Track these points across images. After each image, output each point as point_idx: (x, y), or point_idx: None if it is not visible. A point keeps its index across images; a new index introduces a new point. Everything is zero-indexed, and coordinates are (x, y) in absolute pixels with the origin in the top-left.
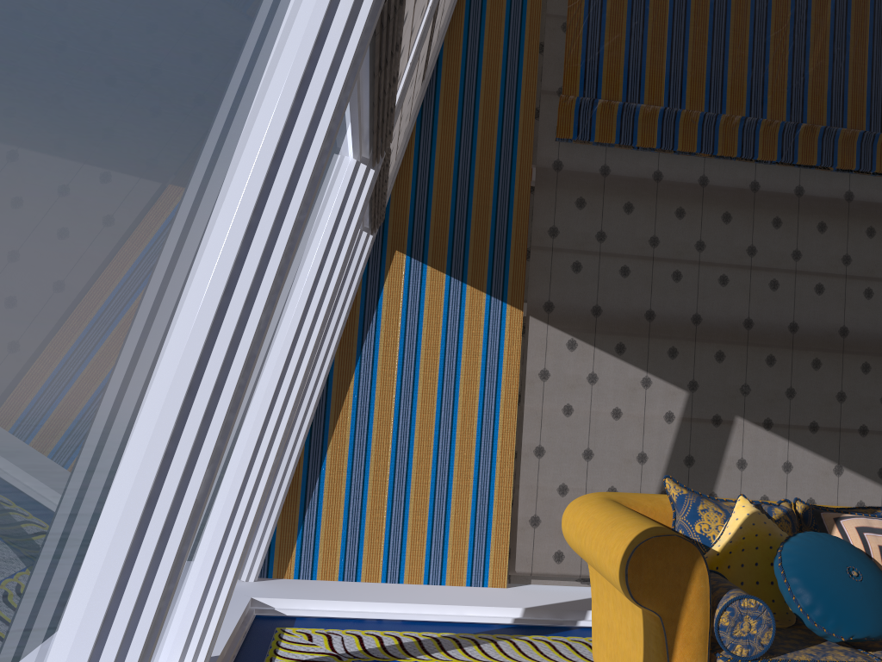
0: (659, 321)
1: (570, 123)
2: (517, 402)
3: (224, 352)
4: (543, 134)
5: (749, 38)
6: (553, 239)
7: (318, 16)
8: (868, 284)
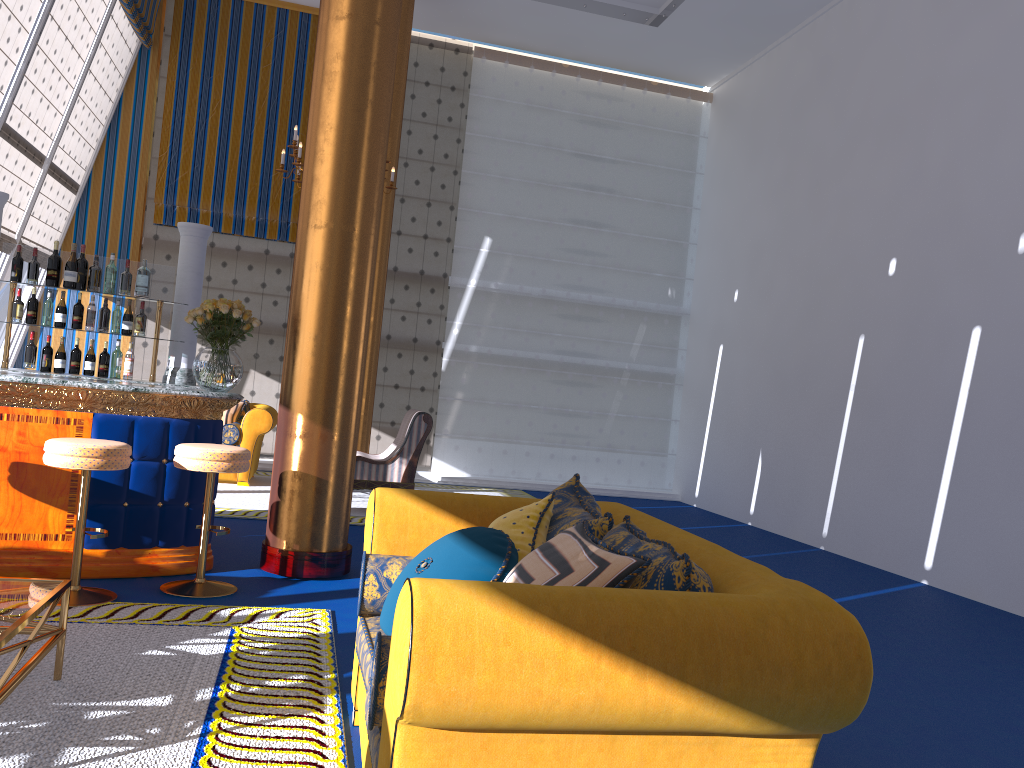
0: None
1: (161, 216)
2: None
3: None
4: (149, 220)
5: (260, 176)
6: None
7: None
8: None
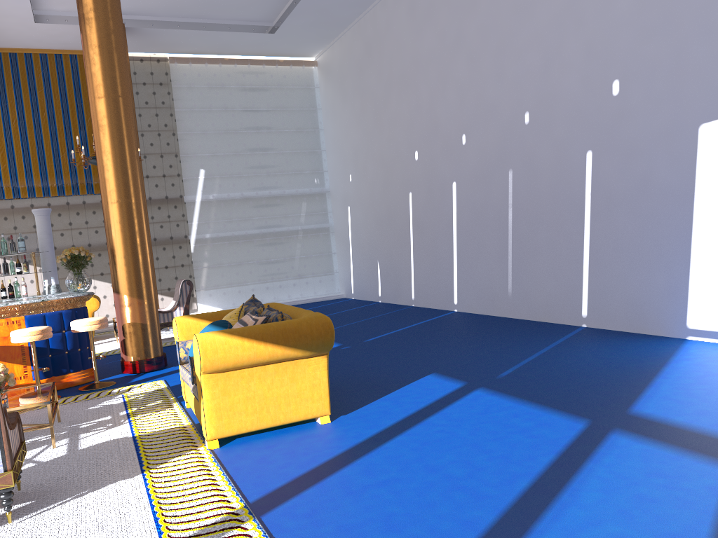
0: None
1: None
2: None
3: None
4: None
5: (53, 159)
6: None
7: None
8: None
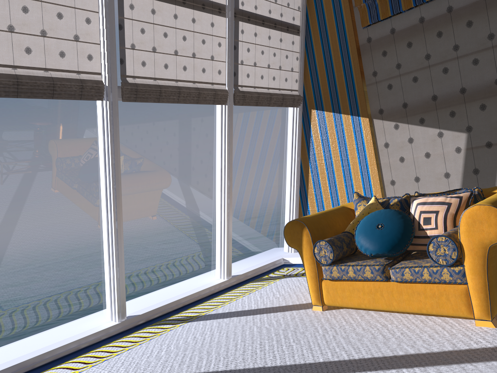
0: (440, 99)
1: (366, 17)
2: (375, 162)
3: (109, 196)
4: (359, 27)
5: None
6: (375, 77)
7: (101, 116)
8: None
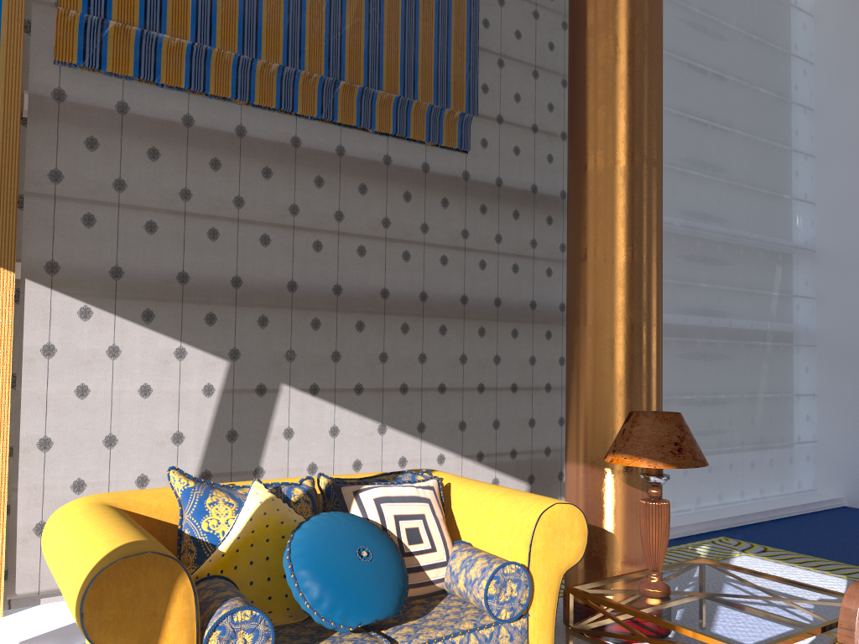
0: (194, 284)
1: (74, 45)
2: (10, 387)
3: None
4: (38, 53)
5: None
6: (56, 184)
7: None
8: (406, 247)
